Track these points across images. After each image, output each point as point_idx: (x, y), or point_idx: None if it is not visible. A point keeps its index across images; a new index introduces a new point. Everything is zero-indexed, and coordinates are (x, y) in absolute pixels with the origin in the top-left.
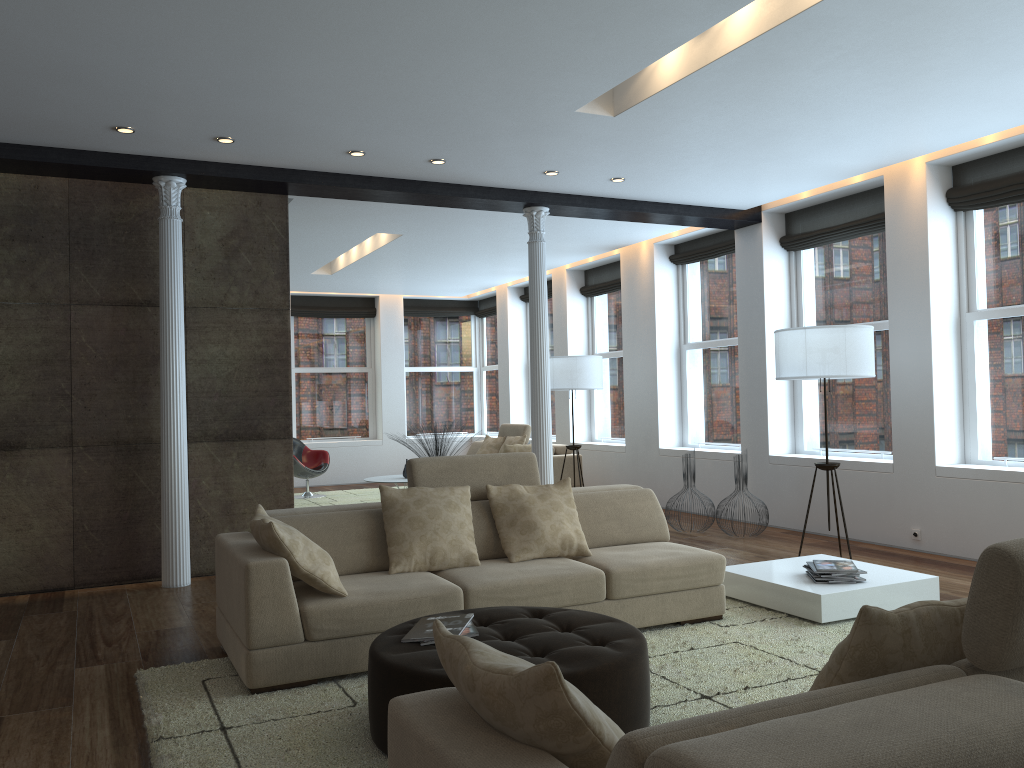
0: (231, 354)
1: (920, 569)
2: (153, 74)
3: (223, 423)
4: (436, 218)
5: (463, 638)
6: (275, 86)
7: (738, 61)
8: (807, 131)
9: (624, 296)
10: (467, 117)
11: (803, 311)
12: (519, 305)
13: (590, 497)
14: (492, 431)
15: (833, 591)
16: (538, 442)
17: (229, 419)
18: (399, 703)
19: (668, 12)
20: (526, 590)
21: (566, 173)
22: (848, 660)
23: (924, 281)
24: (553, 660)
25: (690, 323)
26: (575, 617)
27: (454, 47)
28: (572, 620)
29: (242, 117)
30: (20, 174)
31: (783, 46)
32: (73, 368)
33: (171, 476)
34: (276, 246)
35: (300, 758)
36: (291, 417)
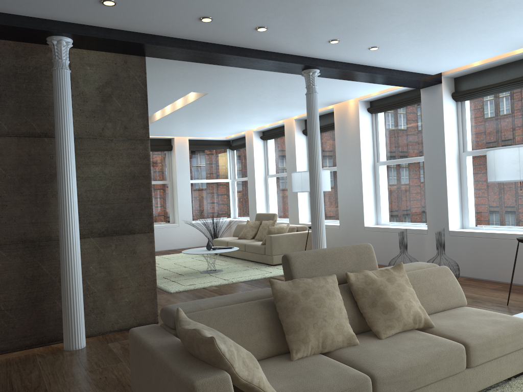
0: (108, 172)
1: None
2: None
3: (104, 223)
4: (235, 80)
5: None
6: None
7: None
8: None
9: (337, 134)
10: None
11: (467, 139)
12: (260, 142)
13: (412, 276)
14: (242, 216)
15: None
16: (317, 228)
17: (108, 220)
18: None
19: None
20: (416, 371)
21: (343, 42)
22: None
23: None
24: None
25: (381, 149)
26: None
27: None
28: None
29: None
30: None
31: None
32: None
33: (69, 266)
34: (138, 93)
35: None
36: (152, 217)
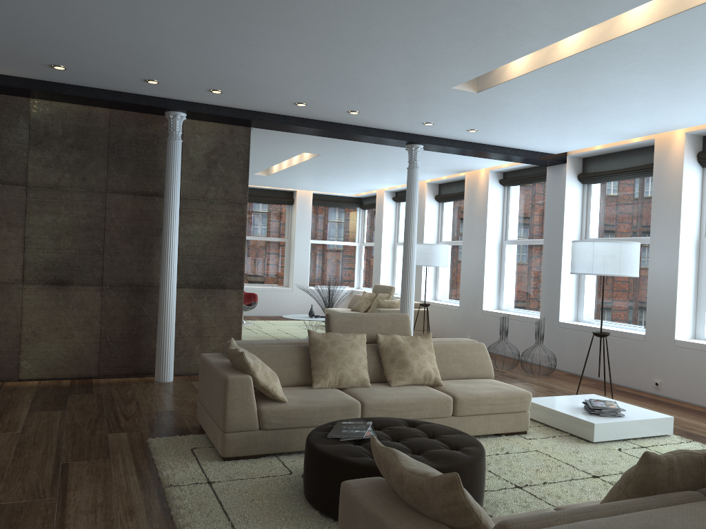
0: (207, 231)
1: (659, 408)
2: (179, 50)
3: (199, 276)
4: (345, 146)
5: (393, 450)
6: (256, 62)
7: (567, 65)
8: (606, 109)
9: (466, 204)
10: (379, 87)
11: (590, 225)
12: (391, 203)
13: (443, 346)
14: (366, 287)
15: (602, 421)
16: (405, 302)
17: (203, 274)
18: (348, 485)
19: (525, 33)
20: (401, 406)
21: (438, 124)
22: (632, 483)
23: (677, 213)
24: (426, 458)
25: (510, 226)
26: (437, 429)
27: (379, 46)
28: (435, 431)
29: (230, 79)
30: (79, 104)
31: (599, 57)
32: (106, 234)
33: (165, 309)
34: (241, 161)
35: (260, 506)
36: (243, 275)
